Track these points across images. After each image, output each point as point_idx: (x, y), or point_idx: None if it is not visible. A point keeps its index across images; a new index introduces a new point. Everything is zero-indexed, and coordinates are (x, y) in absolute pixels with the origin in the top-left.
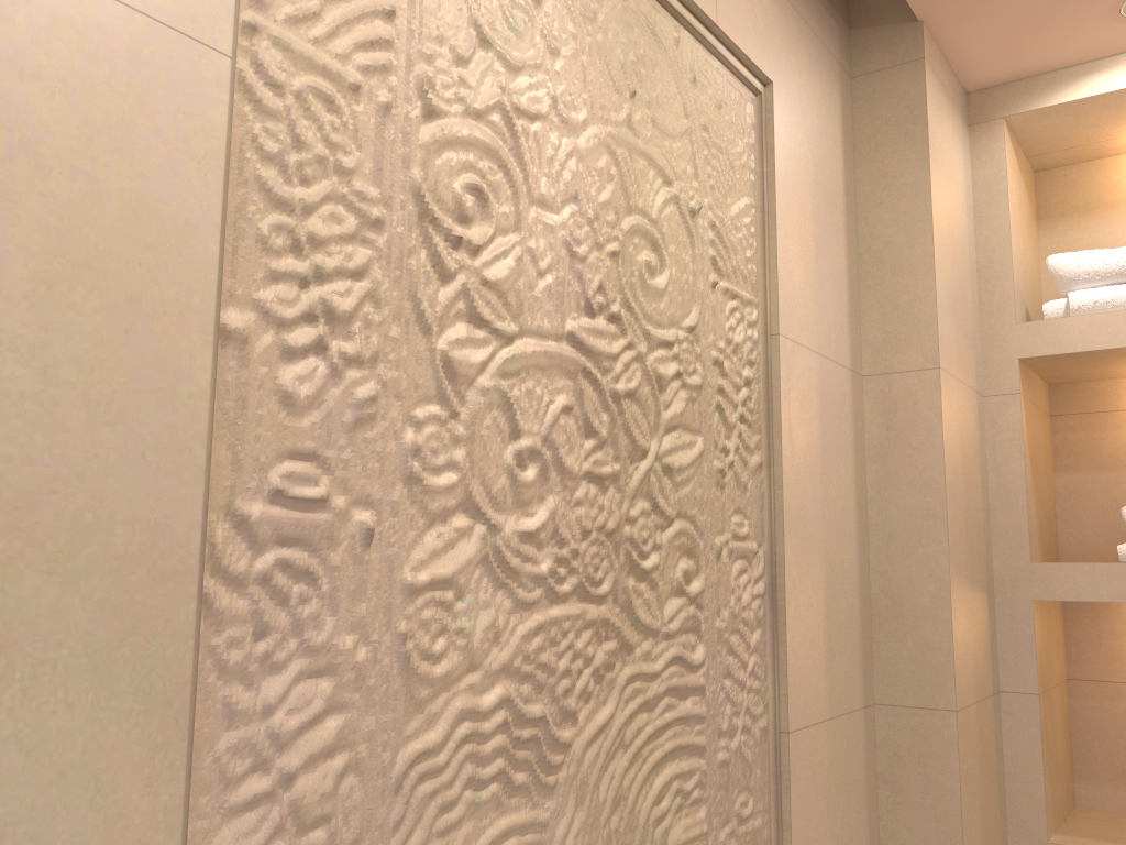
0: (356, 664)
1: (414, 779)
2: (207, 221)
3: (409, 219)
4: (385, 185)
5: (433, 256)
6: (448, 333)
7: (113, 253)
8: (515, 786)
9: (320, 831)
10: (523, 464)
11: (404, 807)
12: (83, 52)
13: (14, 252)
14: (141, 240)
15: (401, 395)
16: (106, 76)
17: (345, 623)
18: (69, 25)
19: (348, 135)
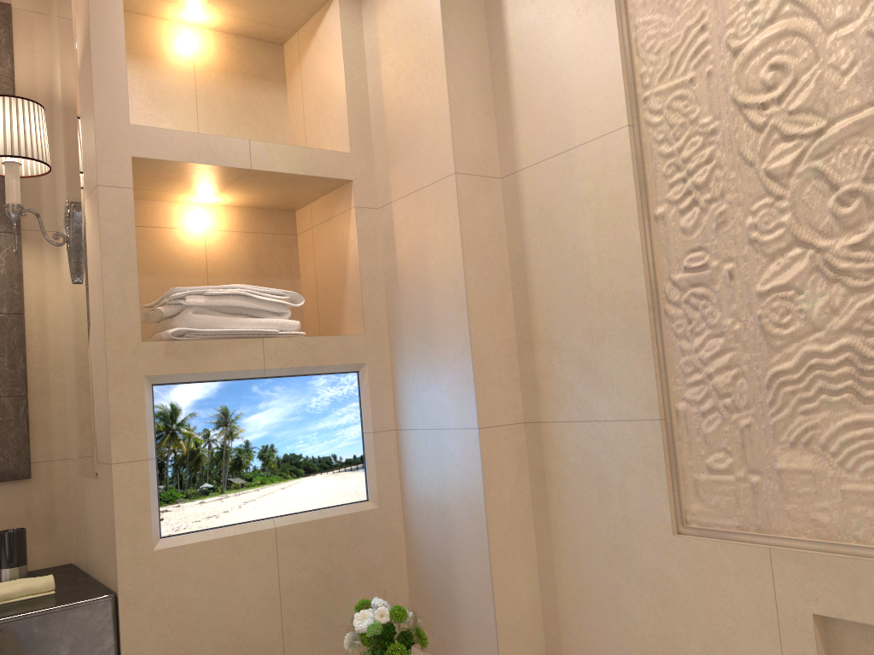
0: (733, 331)
1: (776, 384)
2: (630, 187)
3: (732, 116)
4: (715, 110)
5: (749, 124)
6: (769, 156)
7: (607, 215)
8: (863, 397)
9: (729, 399)
10: (846, 203)
11: (772, 396)
12: (590, 162)
13: (587, 228)
14: (613, 206)
15: (741, 203)
16: (597, 164)
17: (727, 314)
18: (587, 157)
19: (693, 103)
